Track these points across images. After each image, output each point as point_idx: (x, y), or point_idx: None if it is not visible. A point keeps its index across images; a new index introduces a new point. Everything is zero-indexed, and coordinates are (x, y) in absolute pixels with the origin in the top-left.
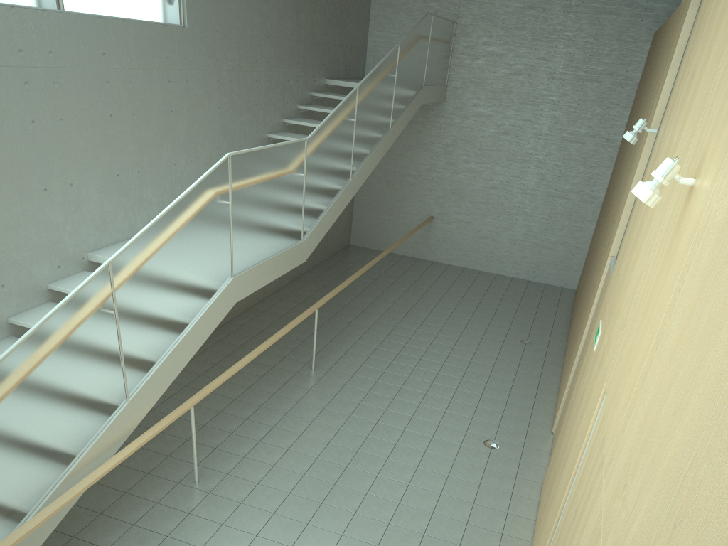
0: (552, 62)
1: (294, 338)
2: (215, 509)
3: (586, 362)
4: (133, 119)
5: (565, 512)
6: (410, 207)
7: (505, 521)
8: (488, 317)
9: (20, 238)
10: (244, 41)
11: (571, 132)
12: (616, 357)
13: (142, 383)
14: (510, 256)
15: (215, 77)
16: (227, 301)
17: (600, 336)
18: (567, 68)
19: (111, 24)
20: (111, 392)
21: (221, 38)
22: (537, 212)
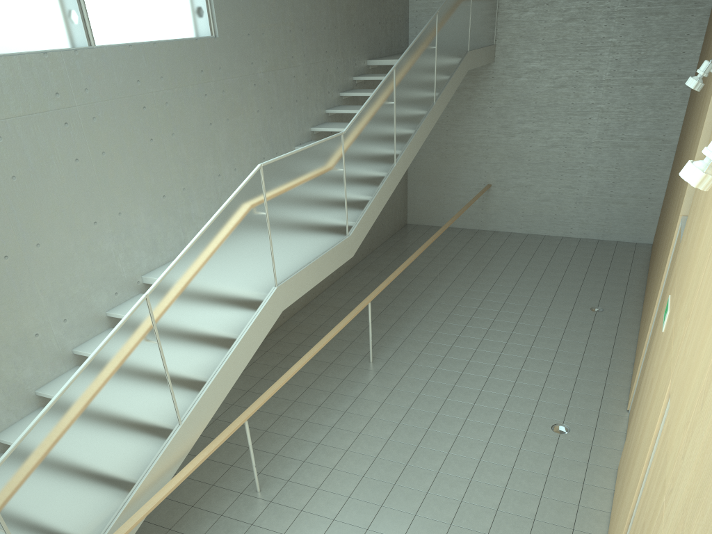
0: (610, 1)
1: (352, 330)
2: (277, 518)
3: (656, 342)
4: (173, 138)
5: (634, 520)
6: (466, 177)
7: (577, 515)
8: (554, 286)
9: (76, 273)
10: (278, 39)
11: (636, 74)
12: (680, 353)
13: (193, 405)
14: (576, 216)
15: (252, 81)
16: (273, 310)
17: (668, 316)
18: (627, 4)
19: (142, 50)
20: (162, 419)
21: (254, 40)
22: (602, 165)
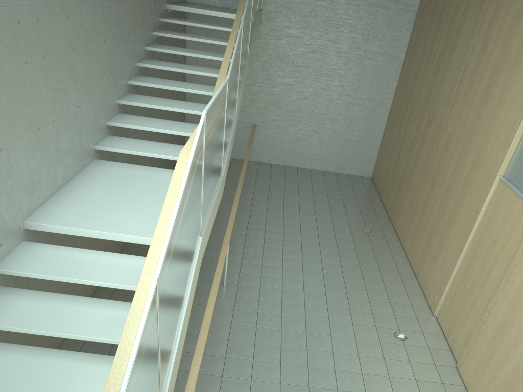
0: None
1: None
2: None
3: None
4: (44, 63)
5: None
6: None
7: None
8: (327, 211)
9: None
10: None
11: (366, 51)
12: None
13: (167, 383)
14: (320, 154)
15: (100, 8)
16: (199, 260)
17: None
18: None
19: None
20: None
21: None
22: (340, 117)
